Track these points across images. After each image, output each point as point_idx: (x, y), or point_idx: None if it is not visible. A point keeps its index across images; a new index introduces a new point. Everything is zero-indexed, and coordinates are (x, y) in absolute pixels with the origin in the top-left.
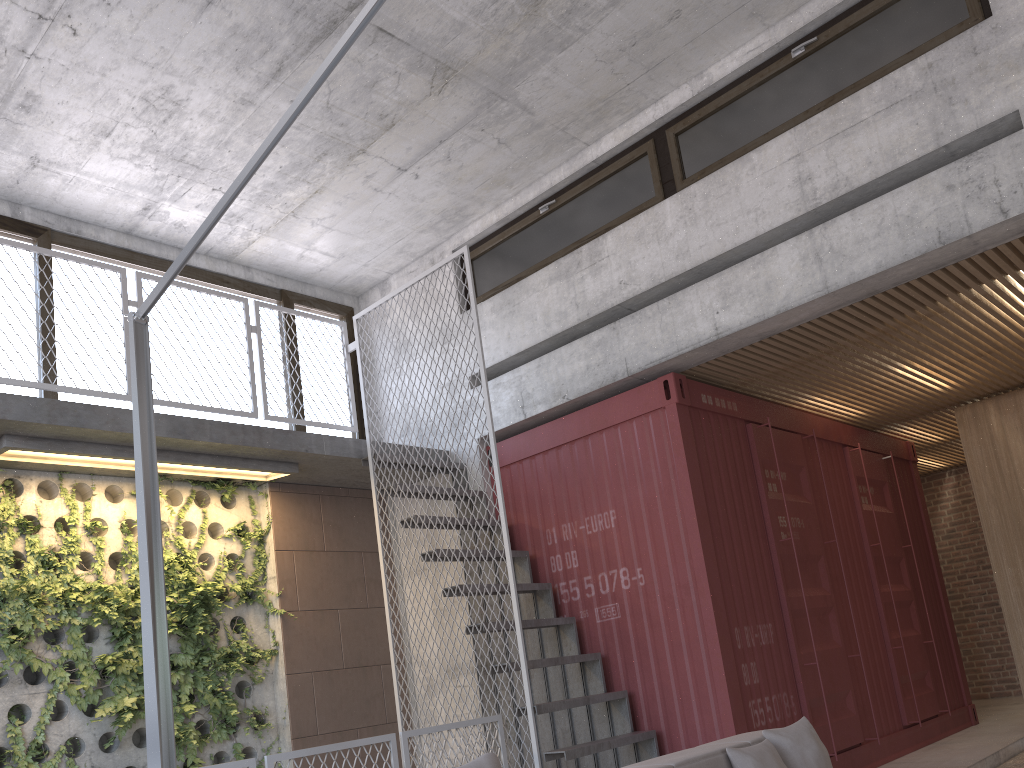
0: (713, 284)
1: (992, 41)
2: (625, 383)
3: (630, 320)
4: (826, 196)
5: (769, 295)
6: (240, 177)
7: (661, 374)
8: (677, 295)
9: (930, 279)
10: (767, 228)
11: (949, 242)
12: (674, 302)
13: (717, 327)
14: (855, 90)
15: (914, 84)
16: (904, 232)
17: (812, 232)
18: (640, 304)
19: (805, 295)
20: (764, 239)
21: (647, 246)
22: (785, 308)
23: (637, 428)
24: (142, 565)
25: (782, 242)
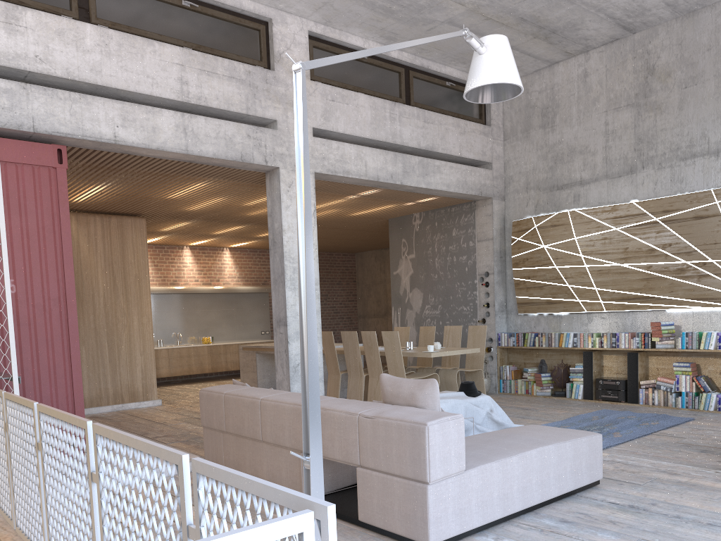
0: (117, 106)
1: (273, 82)
2: (19, 133)
3: (42, 91)
4: (194, 100)
5: (154, 135)
6: (379, 49)
7: (45, 140)
8: (88, 97)
9: (208, 167)
10: (158, 95)
11: (245, 162)
12: (84, 100)
13: (116, 136)
14: (212, 52)
15: (242, 75)
16: (228, 145)
17: (184, 115)
18: (37, 79)
19: (175, 148)
20: (149, 97)
21: (66, 45)
22: (162, 149)
23: (25, 173)
24: (308, 248)
25: (148, 103)
